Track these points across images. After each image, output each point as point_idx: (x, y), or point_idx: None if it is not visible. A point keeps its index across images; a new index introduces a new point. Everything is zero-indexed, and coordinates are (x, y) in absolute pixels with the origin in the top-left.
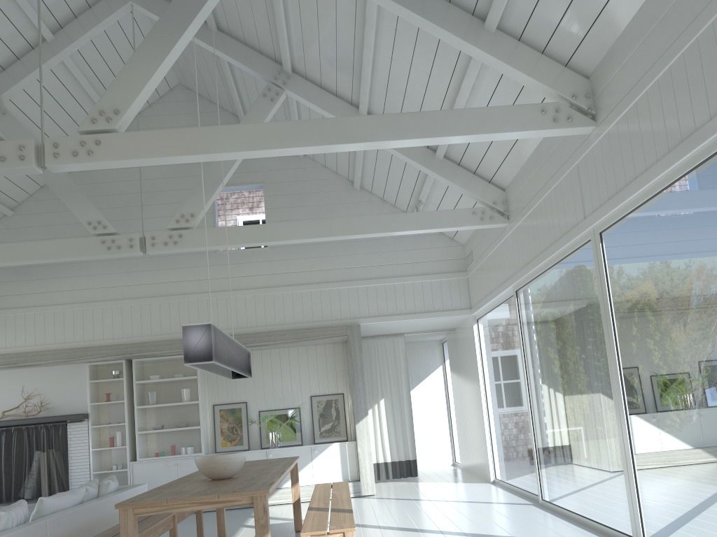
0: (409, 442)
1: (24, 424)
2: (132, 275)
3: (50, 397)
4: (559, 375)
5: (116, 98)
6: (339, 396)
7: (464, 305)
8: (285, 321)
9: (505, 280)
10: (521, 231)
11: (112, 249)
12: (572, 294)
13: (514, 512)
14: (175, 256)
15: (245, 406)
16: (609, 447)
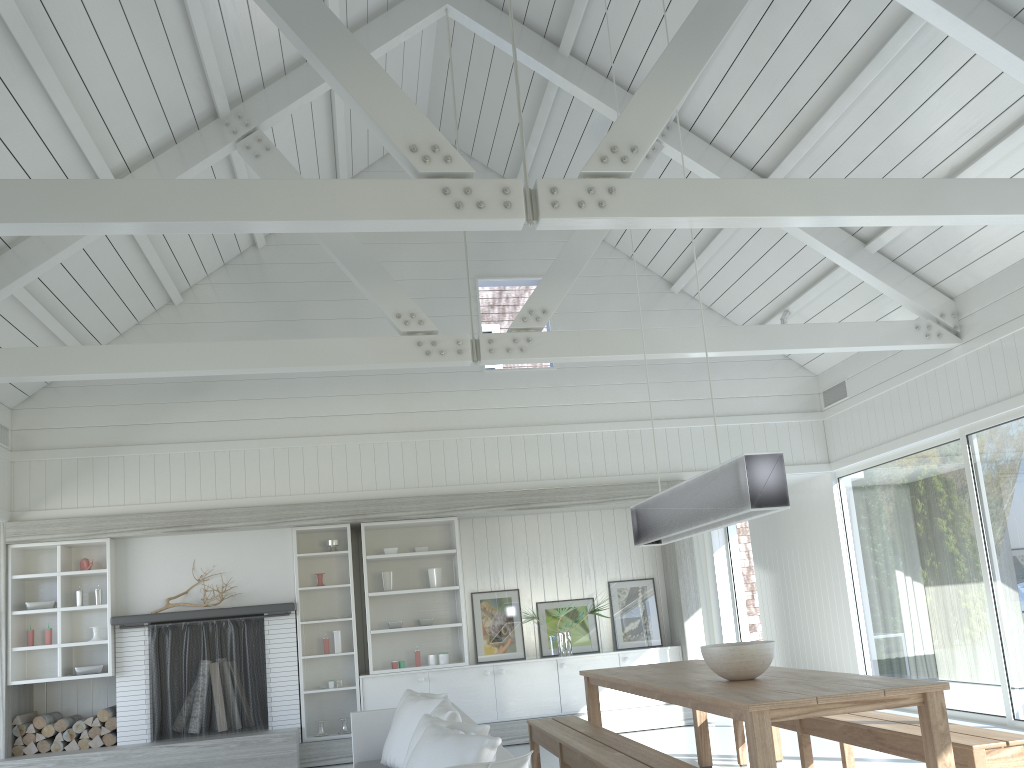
0: None
1: (202, 617)
2: (361, 399)
3: (236, 578)
4: None
5: (632, 130)
6: (648, 582)
7: (820, 458)
8: (580, 473)
9: (941, 421)
10: (997, 353)
11: (432, 354)
12: None
13: None
14: (423, 375)
15: (516, 595)
16: None
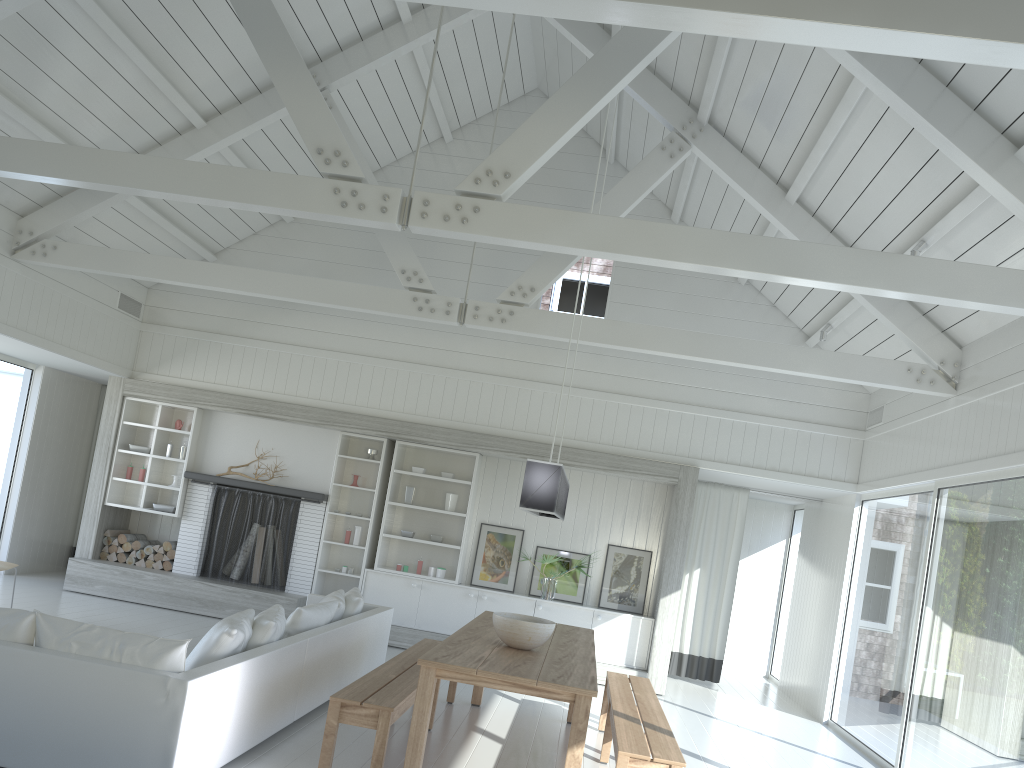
0: (719, 635)
1: (251, 488)
2: (420, 332)
3: (287, 463)
4: (974, 624)
5: (510, 157)
6: (646, 553)
7: (849, 477)
8: (600, 439)
9: (926, 469)
10: (973, 413)
11: (423, 311)
12: None
13: None
14: None
15: (521, 535)
16: None
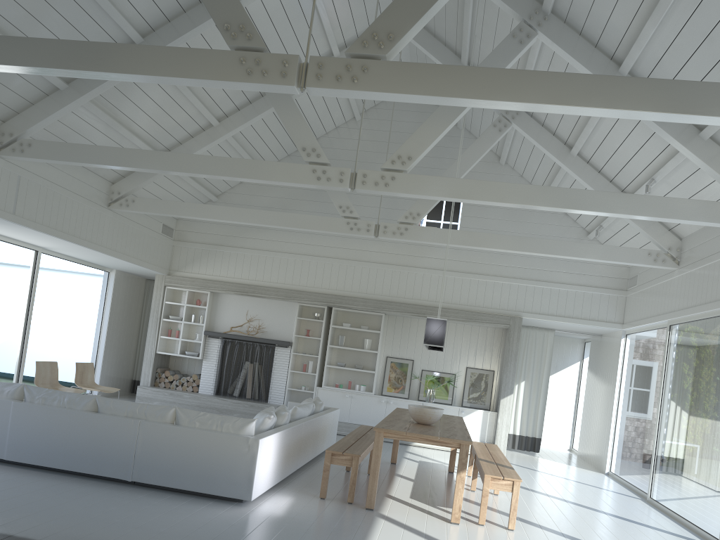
0: (538, 422)
1: (245, 340)
2: (345, 240)
3: (266, 323)
4: (690, 405)
5: (411, 148)
6: (490, 372)
7: (617, 320)
8: (460, 302)
9: (662, 313)
10: (688, 279)
11: (353, 230)
12: (718, 346)
13: (624, 501)
14: None
15: (411, 363)
16: (717, 471)
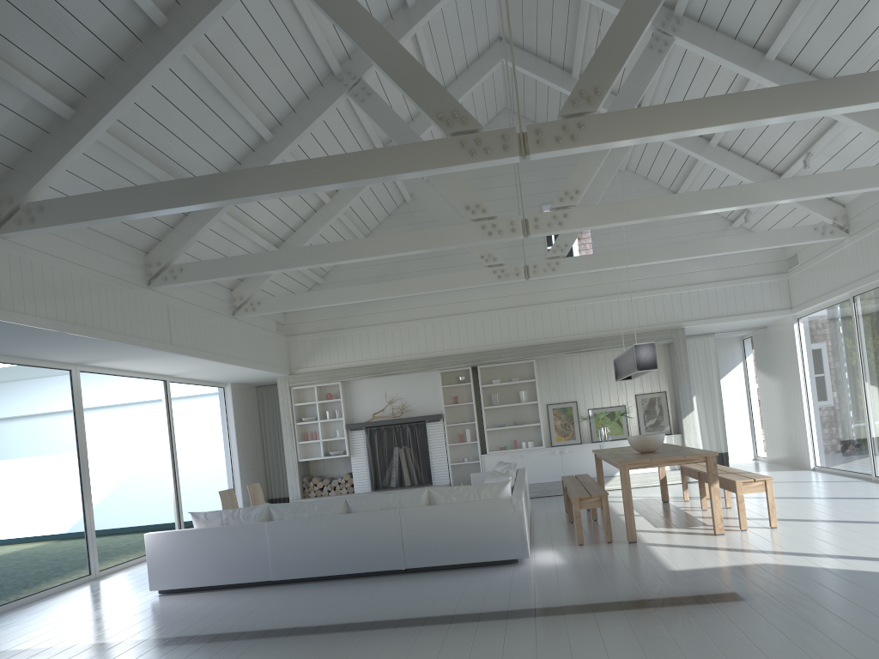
0: (721, 436)
1: (392, 424)
2: (473, 291)
3: (409, 401)
4: None
5: (576, 181)
6: (662, 394)
7: (784, 306)
8: (613, 327)
9: (841, 286)
10: (863, 245)
11: (502, 277)
12: None
13: (851, 485)
14: None
15: (575, 405)
16: None
